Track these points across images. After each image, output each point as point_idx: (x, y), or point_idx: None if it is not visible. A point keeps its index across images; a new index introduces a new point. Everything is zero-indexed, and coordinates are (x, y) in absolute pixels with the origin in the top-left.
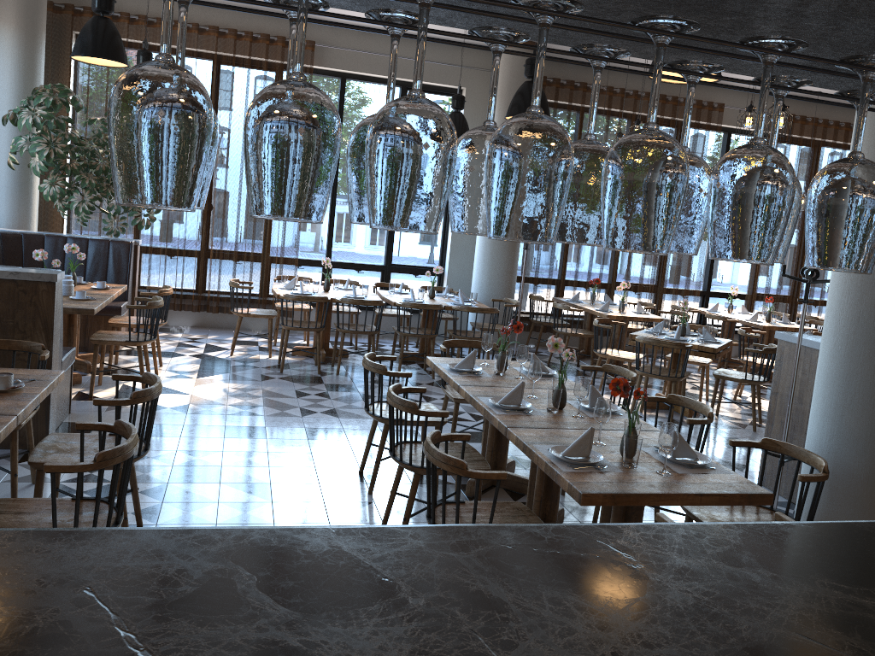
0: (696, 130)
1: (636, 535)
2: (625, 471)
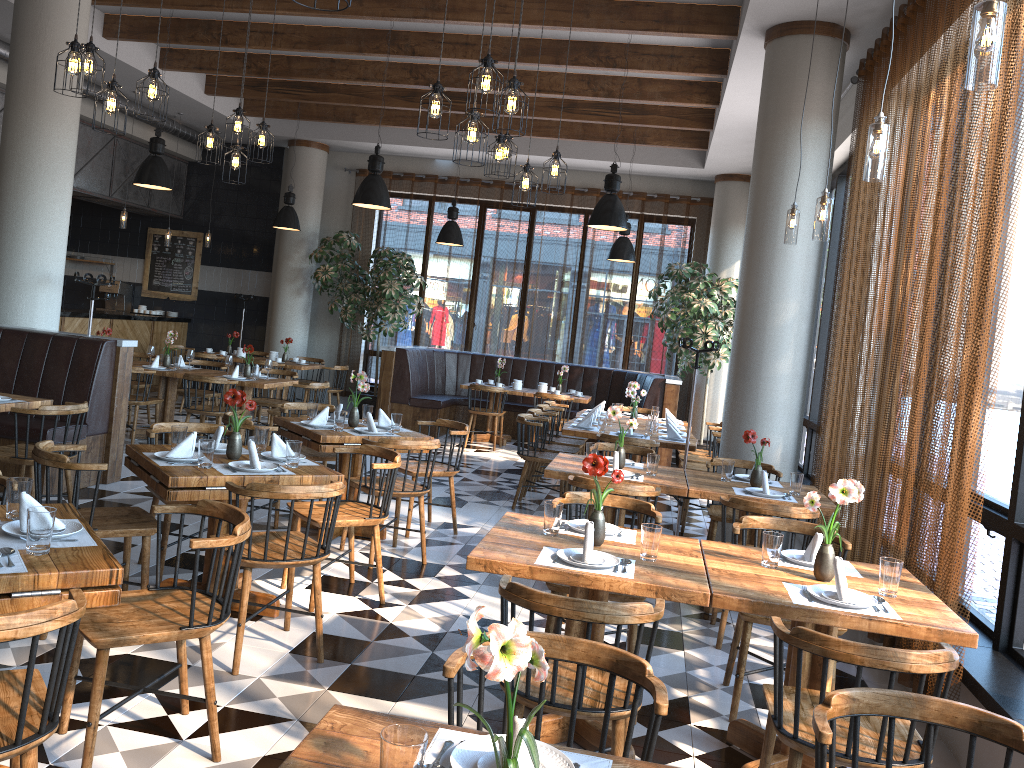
0: None
1: None
2: None
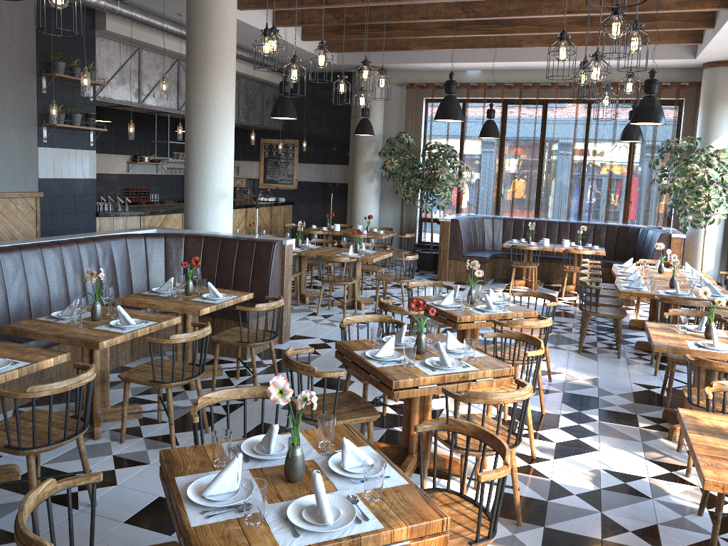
0: None
1: None
2: None
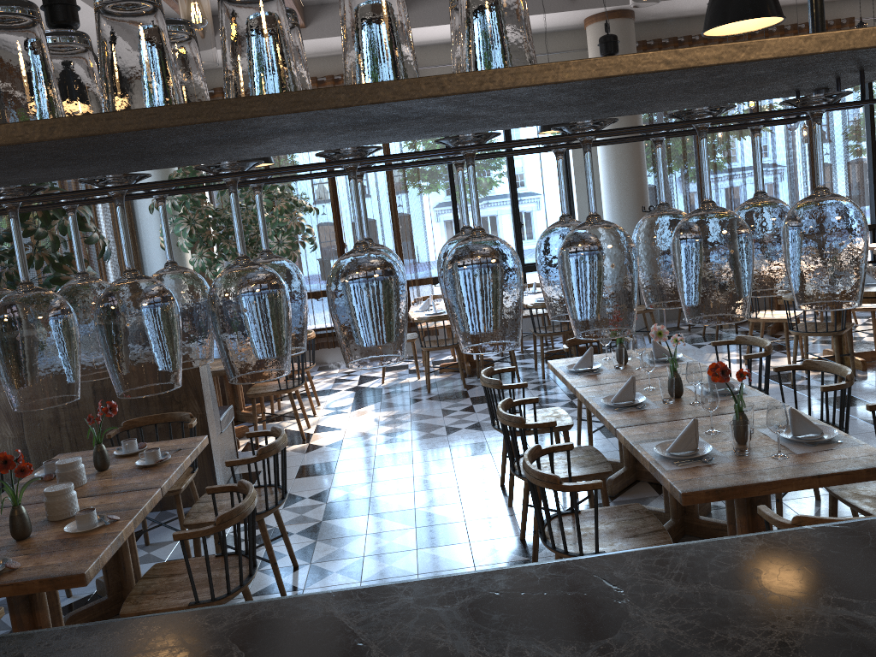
0: None
1: (637, 563)
2: (736, 461)
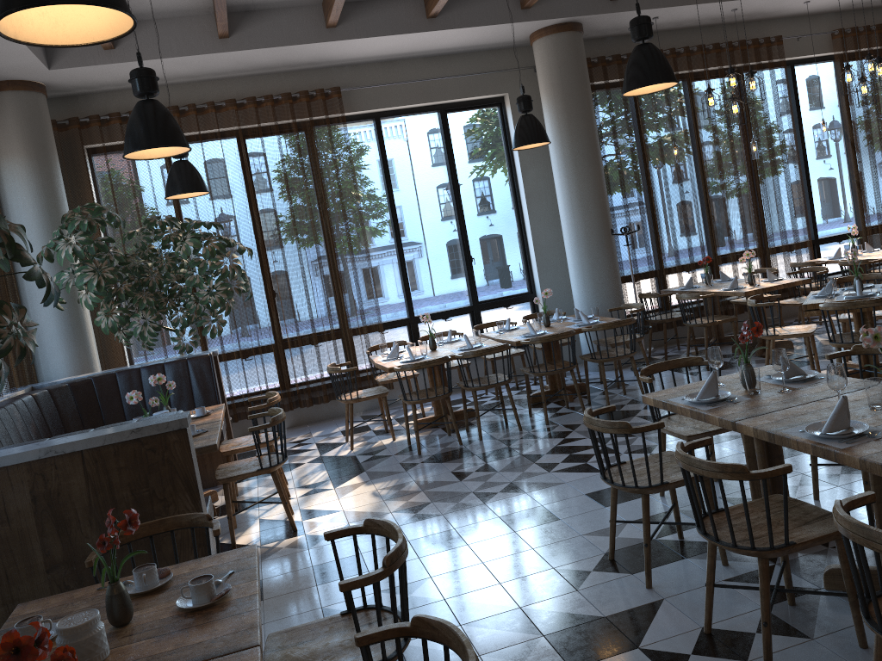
0: (760, 71)
1: None
2: None
